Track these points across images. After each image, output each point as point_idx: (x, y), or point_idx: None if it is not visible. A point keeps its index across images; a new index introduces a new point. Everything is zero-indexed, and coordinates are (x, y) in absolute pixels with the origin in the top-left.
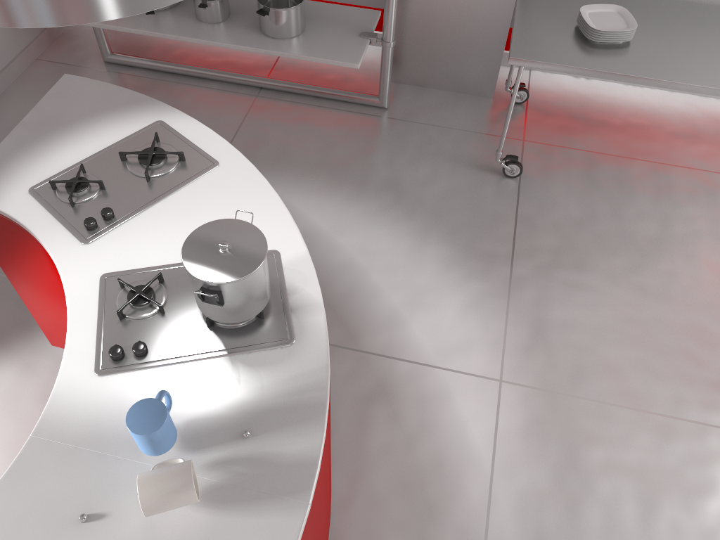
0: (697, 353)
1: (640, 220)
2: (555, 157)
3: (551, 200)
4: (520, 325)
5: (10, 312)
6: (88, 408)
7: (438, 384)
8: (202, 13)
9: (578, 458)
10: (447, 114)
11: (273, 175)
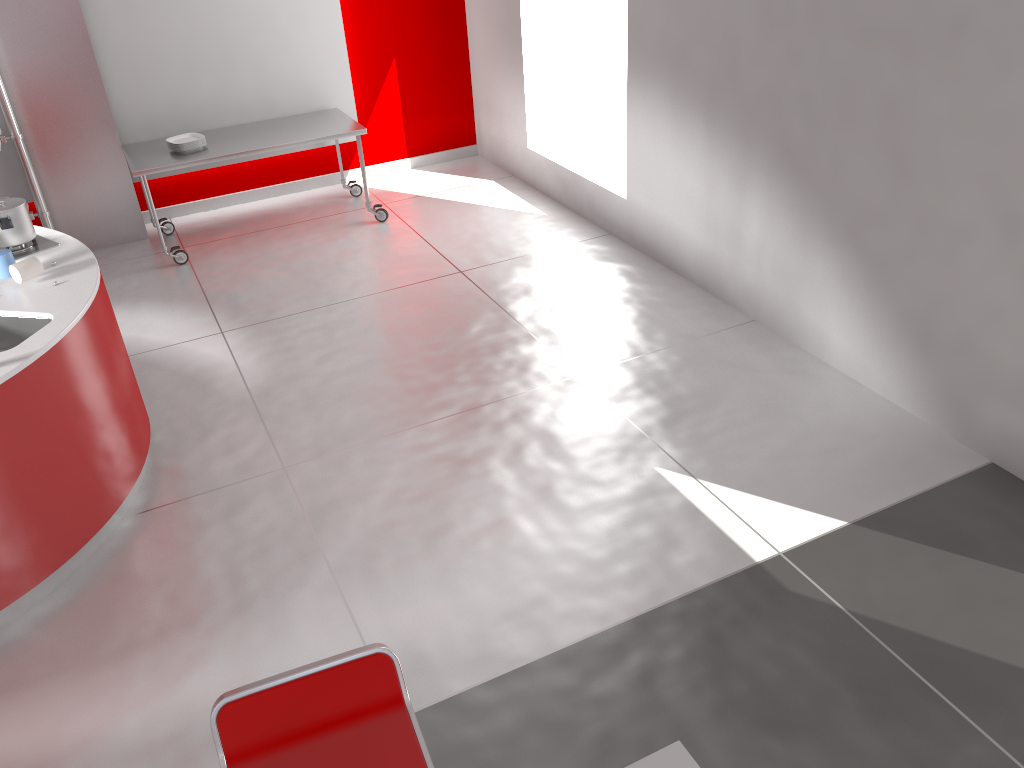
0: (336, 281)
1: (280, 250)
2: (210, 246)
3: (217, 262)
4: (223, 311)
5: None
6: None
7: (182, 348)
8: None
9: (283, 336)
10: (118, 256)
11: None
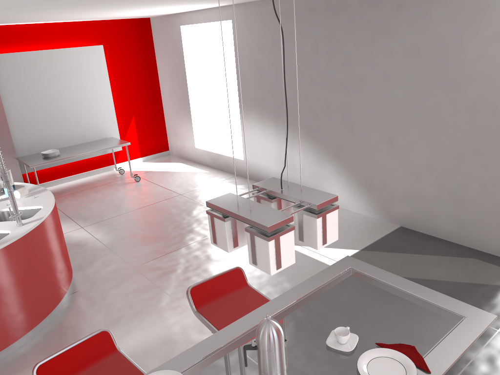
0: (126, 204)
1: (95, 196)
2: (61, 198)
3: (67, 204)
4: (79, 220)
5: None
6: None
7: (66, 235)
8: None
9: (112, 225)
10: None
11: None
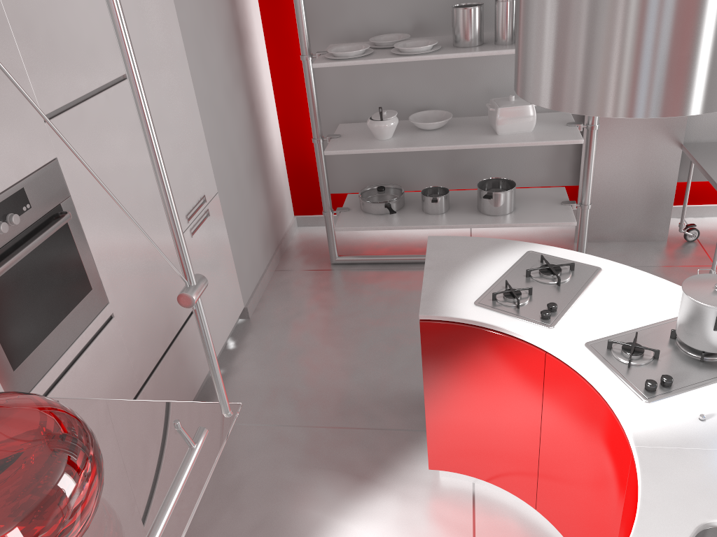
0: None
1: None
2: None
3: None
4: None
5: (363, 455)
6: (660, 423)
7: None
8: (431, 207)
9: None
10: (637, 257)
11: None
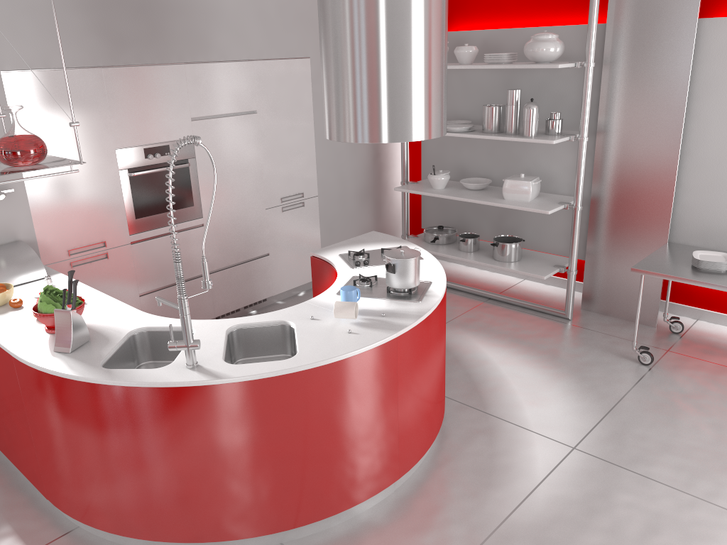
0: None
1: None
2: (689, 363)
3: (671, 381)
4: (605, 429)
5: None
6: (328, 300)
7: (528, 438)
8: (461, 245)
9: (609, 495)
10: (614, 329)
11: (474, 333)
